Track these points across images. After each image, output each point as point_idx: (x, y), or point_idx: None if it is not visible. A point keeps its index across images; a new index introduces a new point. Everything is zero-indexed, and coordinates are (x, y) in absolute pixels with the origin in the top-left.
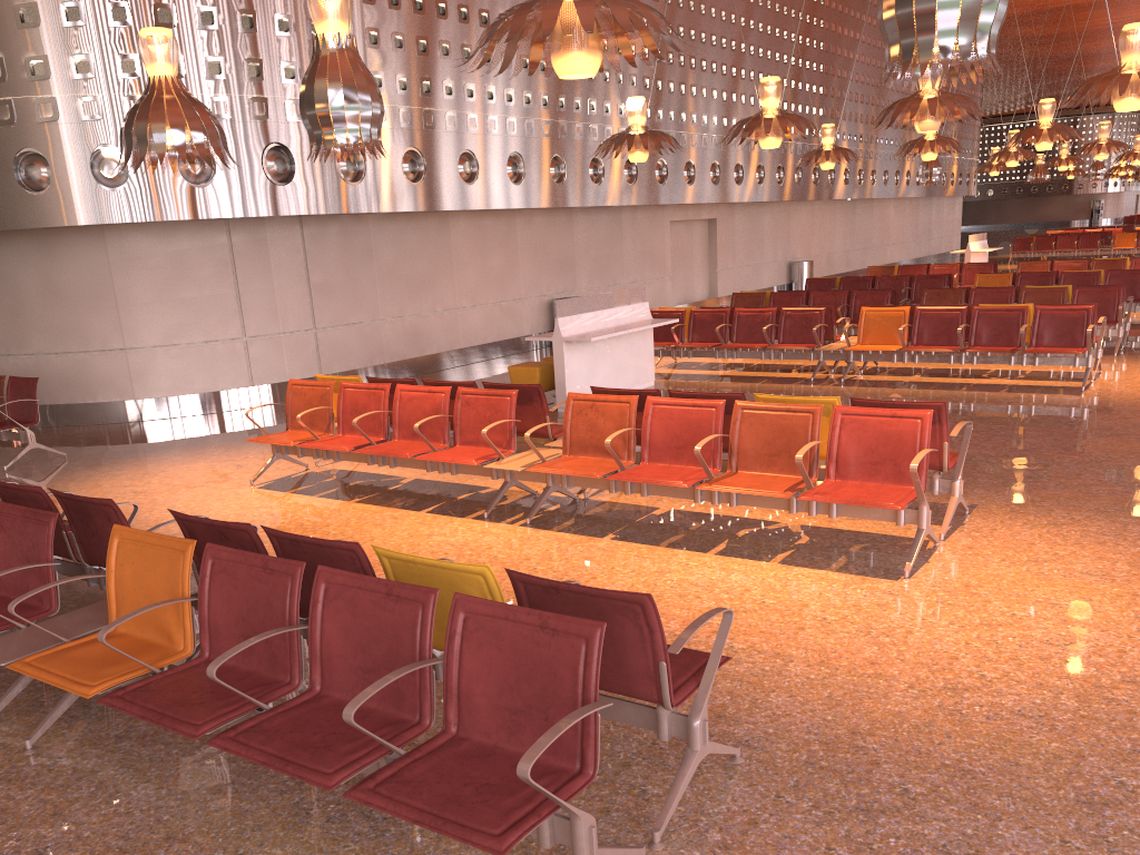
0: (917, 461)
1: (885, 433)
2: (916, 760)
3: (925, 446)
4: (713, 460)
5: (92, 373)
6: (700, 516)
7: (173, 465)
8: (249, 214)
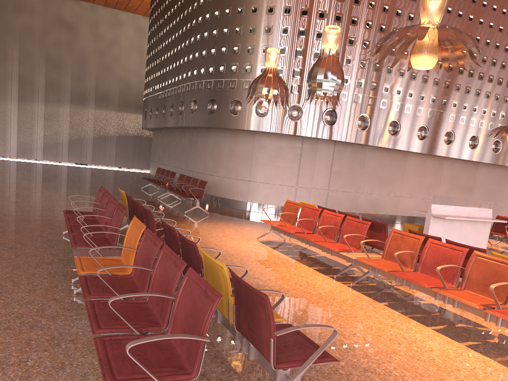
0: None
1: None
2: None
3: None
4: (453, 280)
5: (235, 188)
6: (444, 310)
7: (238, 226)
8: (311, 135)
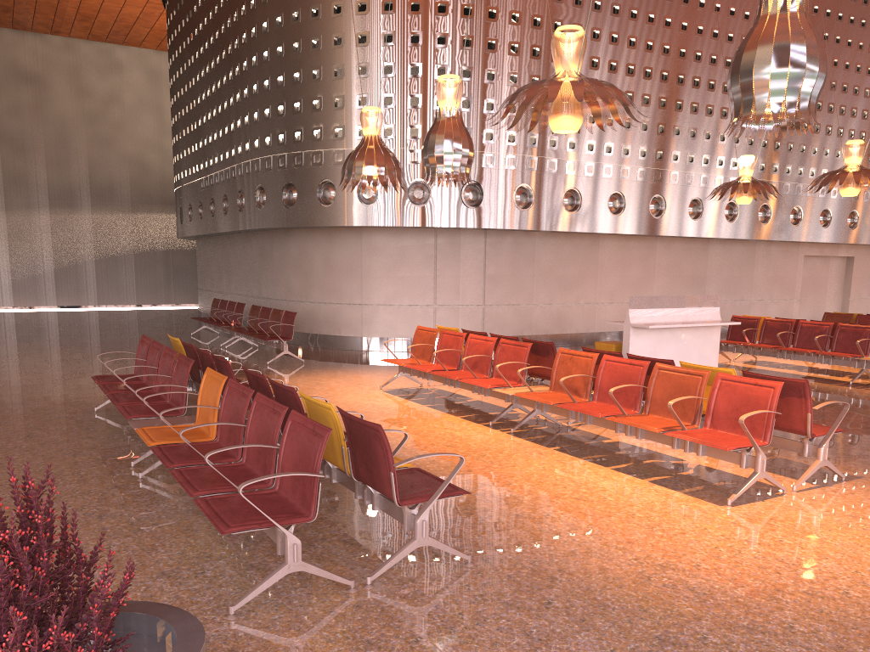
0: (746, 415)
1: (747, 396)
2: (579, 592)
3: (772, 410)
4: (635, 404)
5: (341, 317)
6: (633, 447)
7: (352, 374)
8: (447, 225)
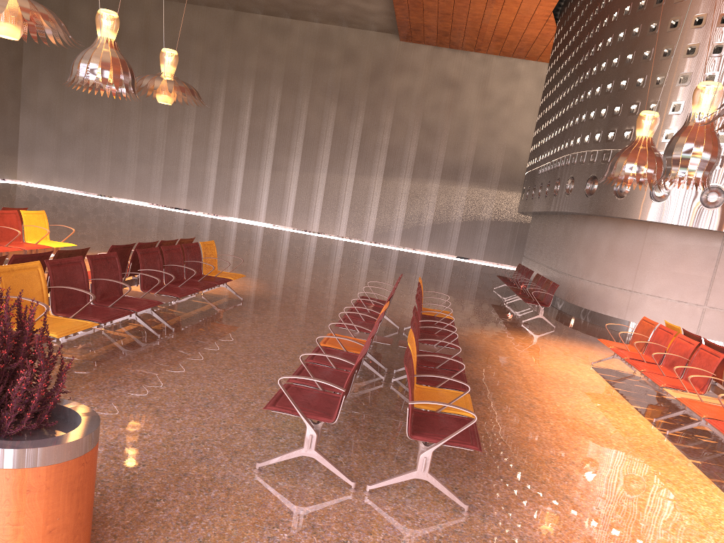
0: None
1: None
2: None
3: None
4: None
5: (610, 299)
6: None
7: (583, 347)
8: None
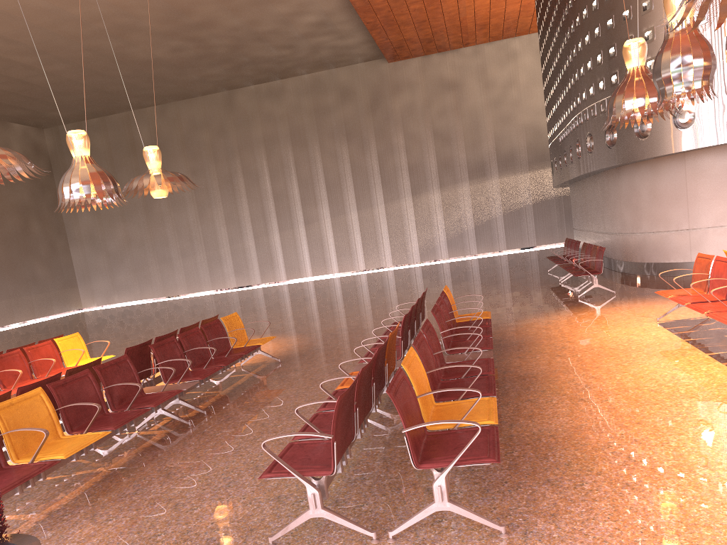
0: None
1: None
2: None
3: None
4: None
5: (669, 244)
6: None
7: (648, 304)
8: None
